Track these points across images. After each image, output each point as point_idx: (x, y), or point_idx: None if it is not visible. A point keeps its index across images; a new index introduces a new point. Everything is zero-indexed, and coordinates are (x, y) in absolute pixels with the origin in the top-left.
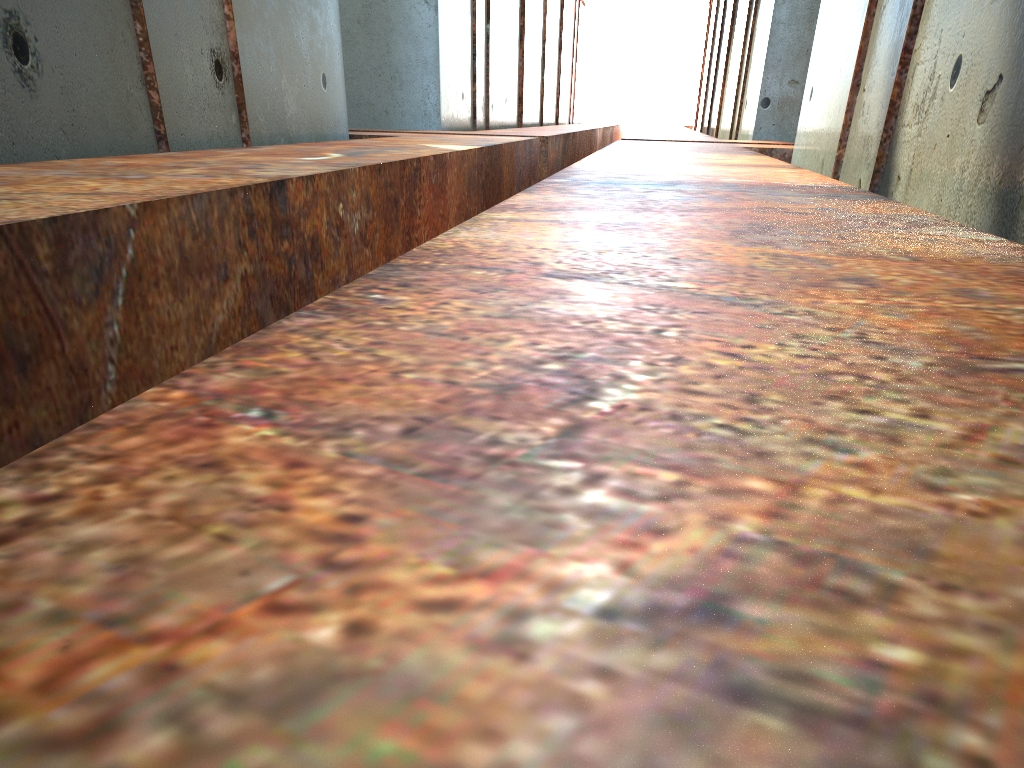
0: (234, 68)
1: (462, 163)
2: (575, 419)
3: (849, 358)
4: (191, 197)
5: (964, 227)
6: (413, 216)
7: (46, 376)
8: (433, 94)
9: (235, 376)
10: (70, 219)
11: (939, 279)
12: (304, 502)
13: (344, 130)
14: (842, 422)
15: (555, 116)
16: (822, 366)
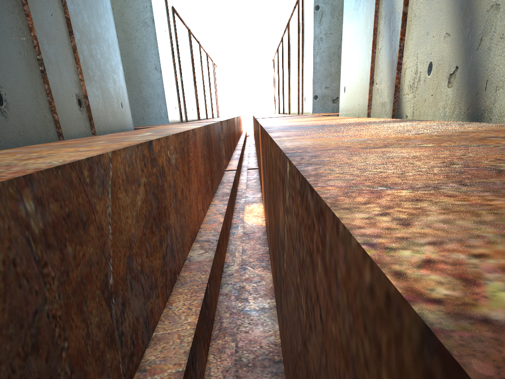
0: (86, 102)
1: (200, 132)
2: None
3: None
4: (126, 148)
5: (483, 123)
6: (189, 156)
7: (91, 231)
8: (164, 108)
9: (336, 181)
10: (92, 158)
11: None
12: (491, 203)
13: (132, 126)
14: None
15: (212, 114)
16: None
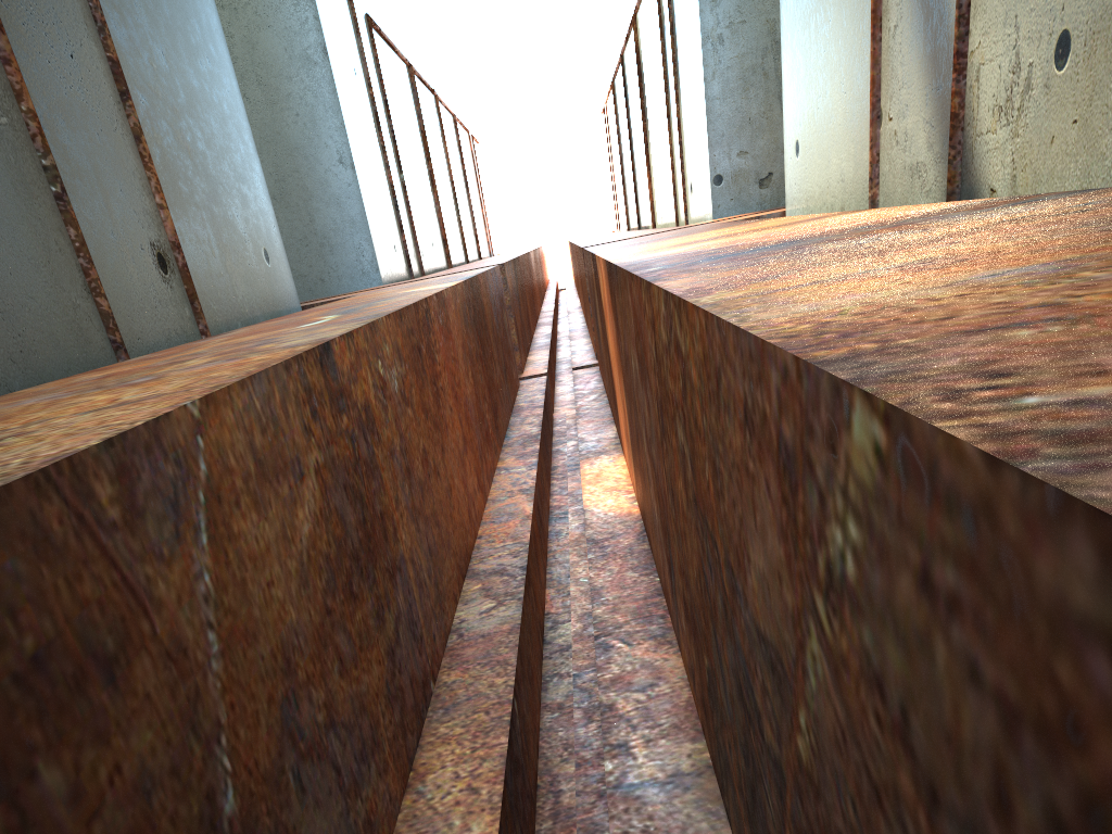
0: (178, 258)
1: (456, 299)
2: None
3: None
4: (250, 379)
5: None
6: (434, 363)
7: (141, 678)
8: (367, 251)
9: None
10: (129, 437)
11: None
12: None
13: (295, 302)
14: None
15: (477, 251)
16: None
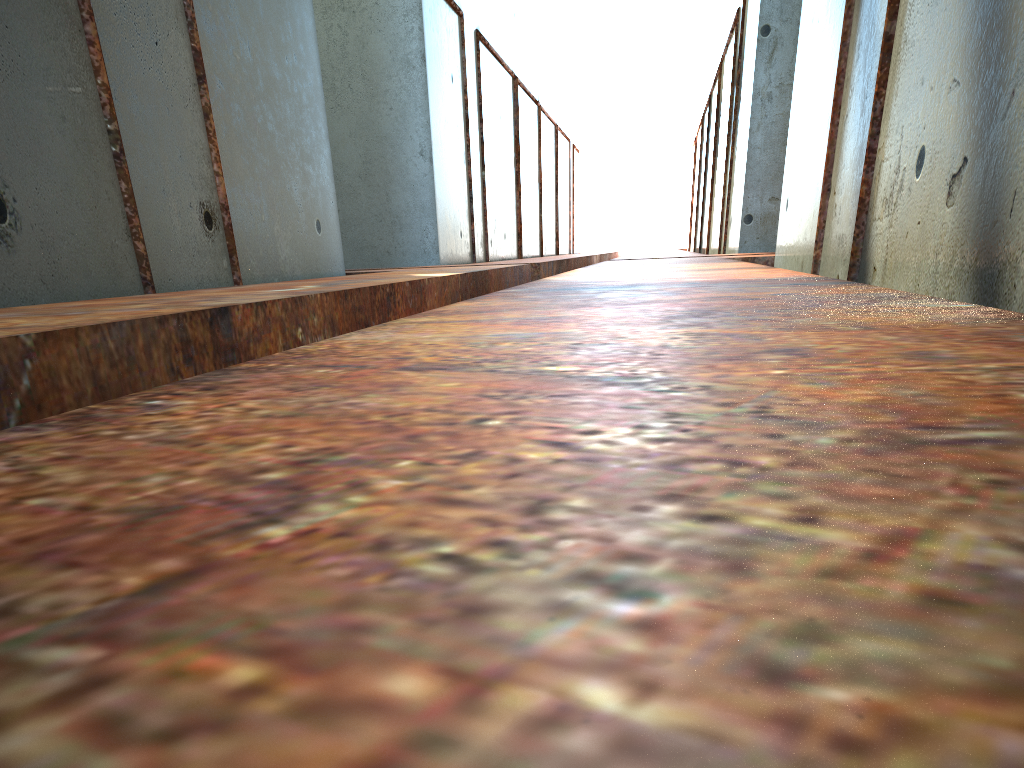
0: (224, 218)
1: (443, 288)
2: (204, 559)
3: (729, 438)
4: (108, 325)
5: (933, 298)
6: None
7: None
8: (431, 234)
9: None
10: None
11: (891, 344)
12: None
13: (340, 269)
14: (663, 538)
15: (555, 248)
16: (682, 452)
